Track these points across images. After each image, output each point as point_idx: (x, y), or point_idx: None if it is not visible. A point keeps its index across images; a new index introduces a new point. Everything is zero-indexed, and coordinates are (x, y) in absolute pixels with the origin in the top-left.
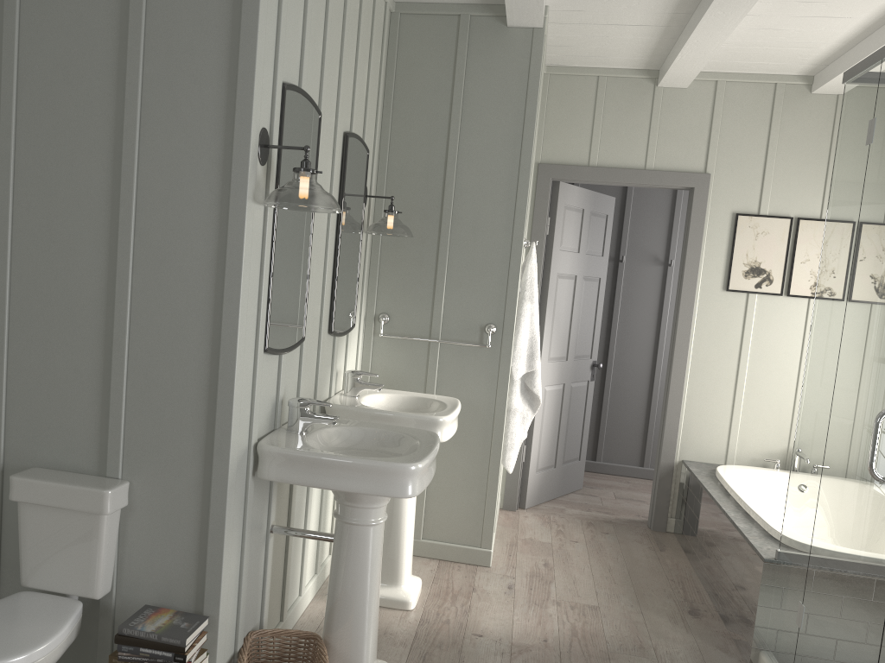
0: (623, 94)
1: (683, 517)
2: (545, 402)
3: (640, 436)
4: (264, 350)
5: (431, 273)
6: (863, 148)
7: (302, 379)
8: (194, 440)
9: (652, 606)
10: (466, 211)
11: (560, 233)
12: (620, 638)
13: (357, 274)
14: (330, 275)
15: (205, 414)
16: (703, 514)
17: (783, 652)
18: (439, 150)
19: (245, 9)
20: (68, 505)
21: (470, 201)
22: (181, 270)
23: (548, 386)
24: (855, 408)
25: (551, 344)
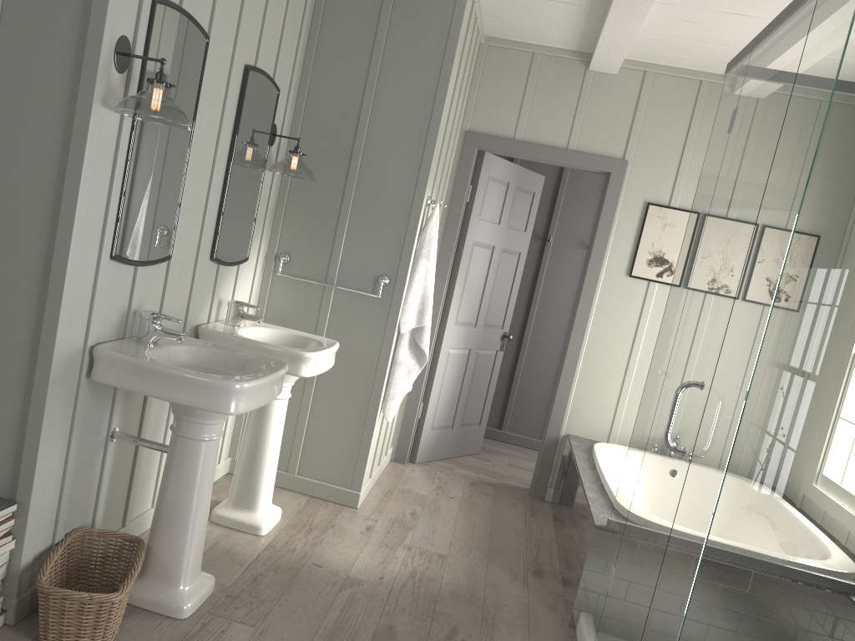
0: (555, 73)
1: (558, 487)
2: (448, 364)
3: (546, 411)
4: (111, 257)
5: (334, 219)
6: (725, 137)
7: (167, 297)
8: (23, 332)
9: (500, 562)
10: (373, 163)
11: (480, 202)
12: (455, 585)
13: (255, 209)
14: (217, 203)
15: (35, 308)
16: (570, 485)
17: (595, 613)
18: (355, 100)
19: None
20: None
21: (379, 154)
22: (26, 165)
23: (452, 349)
24: (676, 384)
25: (460, 309)
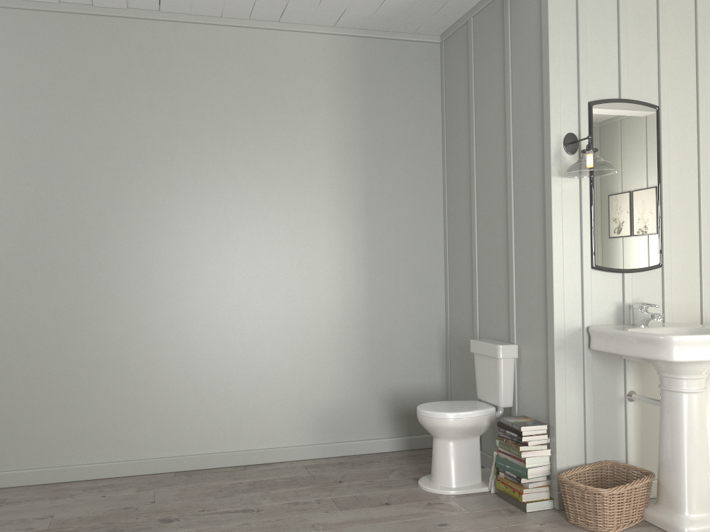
0: None
1: None
2: None
3: None
4: (591, 267)
5: None
6: None
7: (667, 295)
8: (540, 319)
9: None
10: None
11: None
12: None
13: None
14: None
15: (544, 304)
16: None
17: None
18: None
19: (544, 74)
20: (486, 353)
21: None
22: (530, 223)
23: None
24: None
25: None
